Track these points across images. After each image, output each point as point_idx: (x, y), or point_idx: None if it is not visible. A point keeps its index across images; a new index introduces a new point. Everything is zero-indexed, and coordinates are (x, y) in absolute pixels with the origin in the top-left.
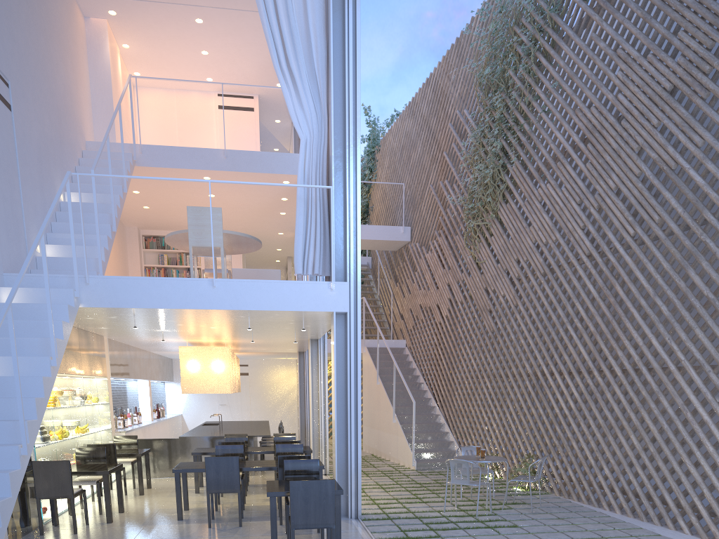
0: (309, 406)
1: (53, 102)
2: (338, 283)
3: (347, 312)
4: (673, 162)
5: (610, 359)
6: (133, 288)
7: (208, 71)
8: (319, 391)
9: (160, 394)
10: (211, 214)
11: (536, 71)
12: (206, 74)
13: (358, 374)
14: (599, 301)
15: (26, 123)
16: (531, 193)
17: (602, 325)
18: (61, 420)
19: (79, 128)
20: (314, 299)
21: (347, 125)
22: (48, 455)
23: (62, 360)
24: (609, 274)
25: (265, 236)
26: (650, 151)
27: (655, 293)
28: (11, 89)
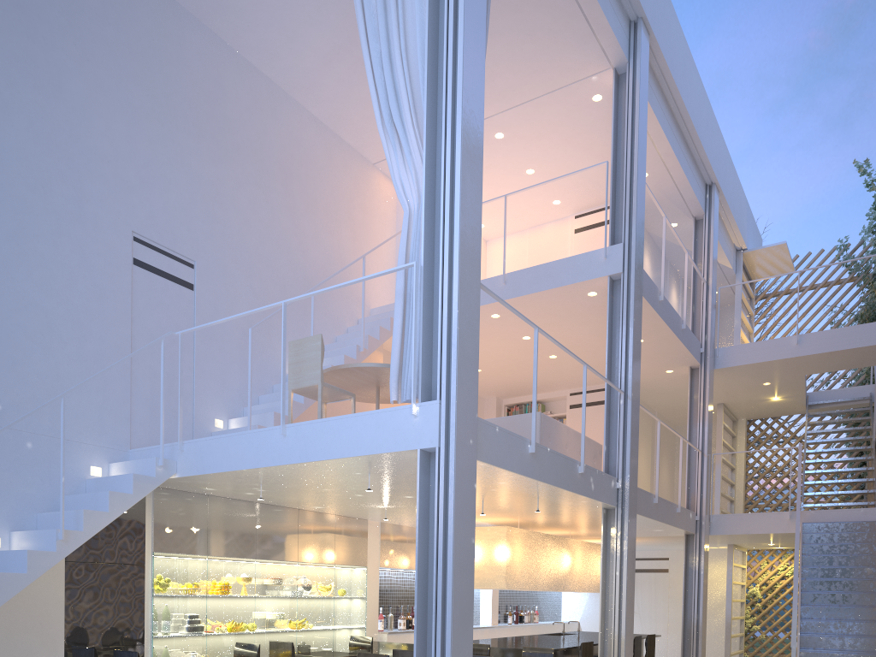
0: (698, 616)
1: (294, 275)
2: (424, 404)
3: (436, 447)
4: None
5: None
6: (215, 450)
7: (548, 193)
8: (614, 588)
9: (545, 594)
10: (282, 342)
11: None
12: (548, 196)
13: (448, 546)
14: None
15: (224, 299)
16: None
17: None
18: (228, 610)
19: (357, 297)
20: (392, 434)
21: (442, 166)
22: (183, 647)
23: (247, 543)
24: None
25: (653, 380)
26: None
27: None
28: (197, 269)
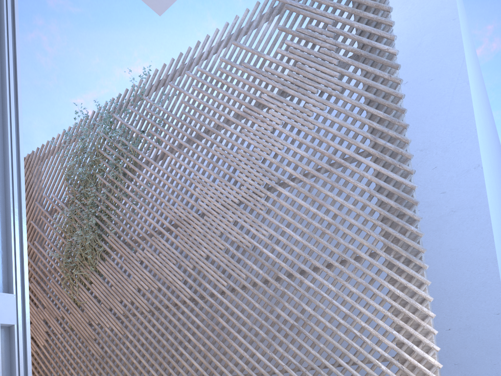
0: None
1: None
2: (3, 294)
3: (15, 325)
4: (249, 243)
5: (223, 369)
6: None
7: None
8: None
9: None
10: None
11: (123, 178)
12: None
13: None
14: (206, 329)
15: None
16: (129, 255)
17: (211, 346)
18: None
19: None
20: None
21: (10, 152)
22: None
23: None
24: (212, 310)
25: None
26: (231, 236)
27: (252, 322)
28: None
